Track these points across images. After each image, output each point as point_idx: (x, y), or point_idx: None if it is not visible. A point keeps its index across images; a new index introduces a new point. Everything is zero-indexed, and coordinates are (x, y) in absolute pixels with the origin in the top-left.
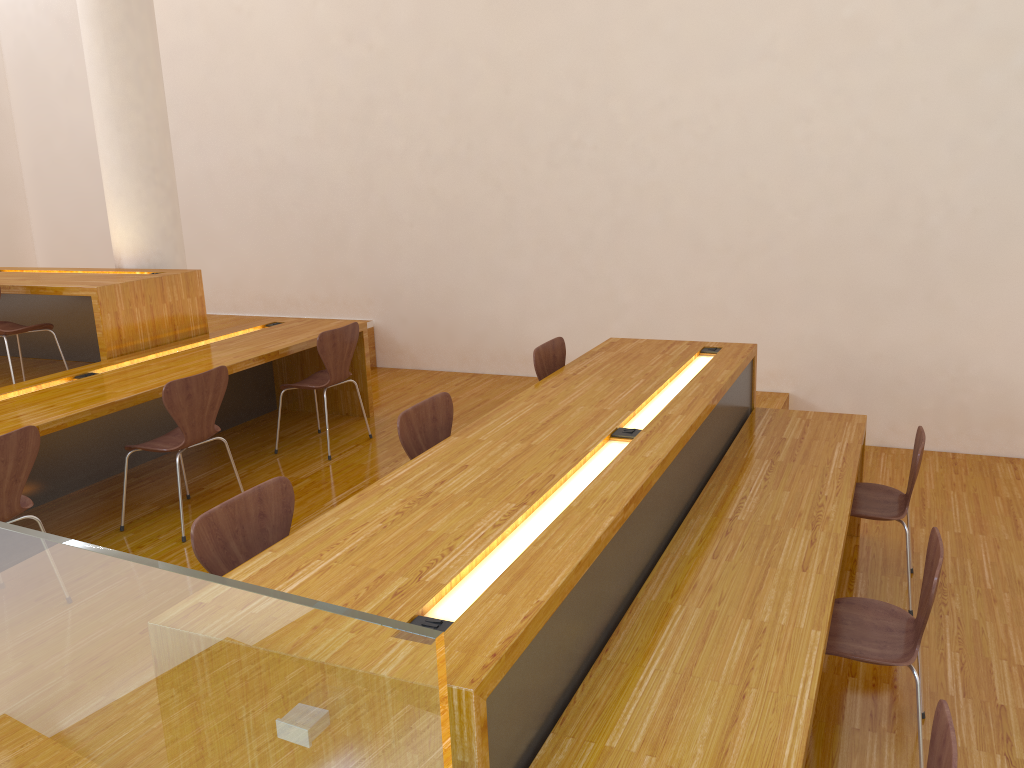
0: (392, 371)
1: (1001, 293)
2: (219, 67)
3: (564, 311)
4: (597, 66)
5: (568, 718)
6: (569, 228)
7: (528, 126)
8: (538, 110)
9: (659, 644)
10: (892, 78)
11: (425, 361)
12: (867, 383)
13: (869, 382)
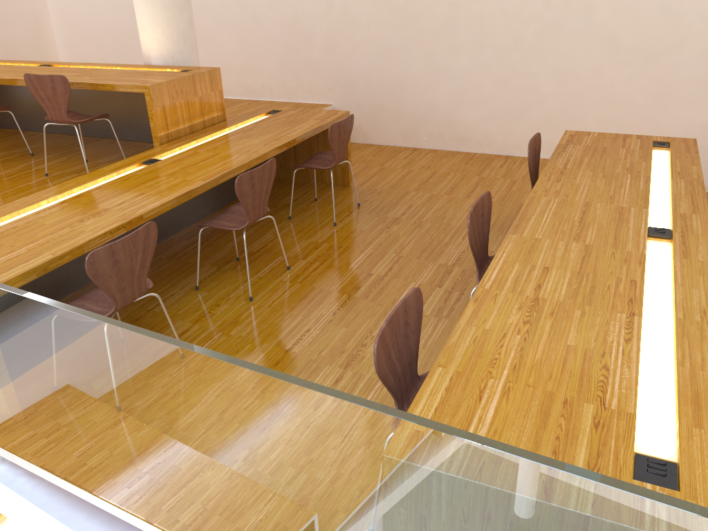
0: None
1: None
2: None
3: (492, 100)
4: None
5: None
6: (503, 31)
7: None
8: None
9: None
10: None
11: (374, 137)
12: None
13: None
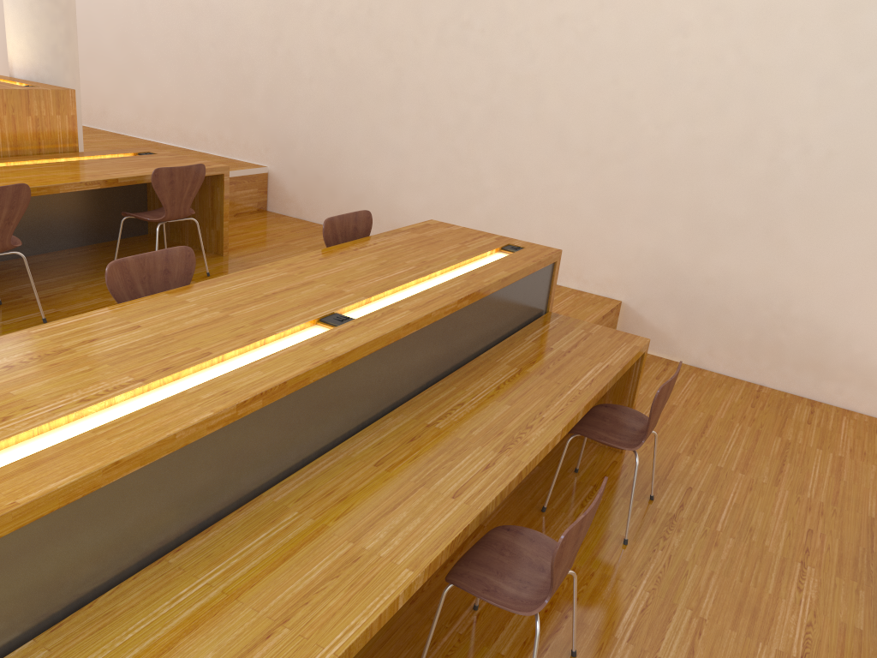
0: (277, 217)
1: (838, 240)
2: None
3: (433, 187)
4: None
5: (66, 625)
6: (448, 108)
7: None
8: None
9: (237, 554)
10: (775, 2)
11: (308, 213)
12: (695, 305)
13: (697, 304)
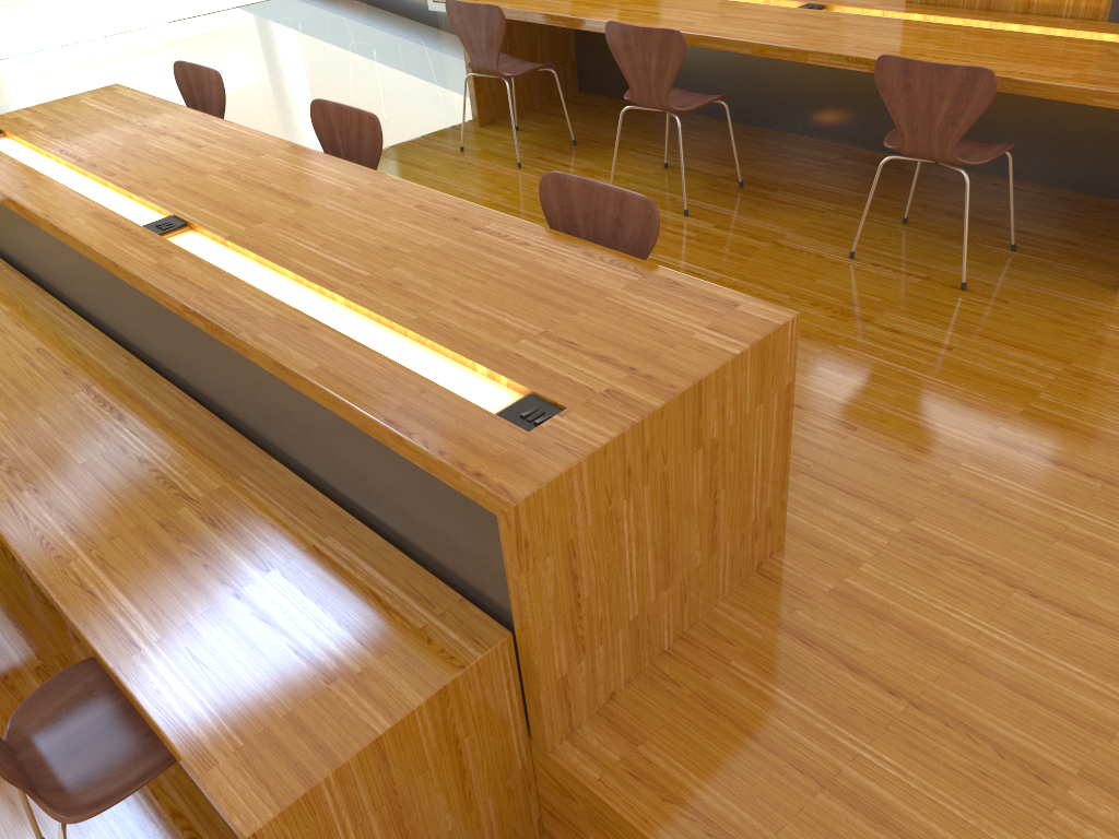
0: None
1: None
2: None
3: None
4: None
5: None
6: None
7: None
8: None
9: None
10: None
11: None
12: None
13: None
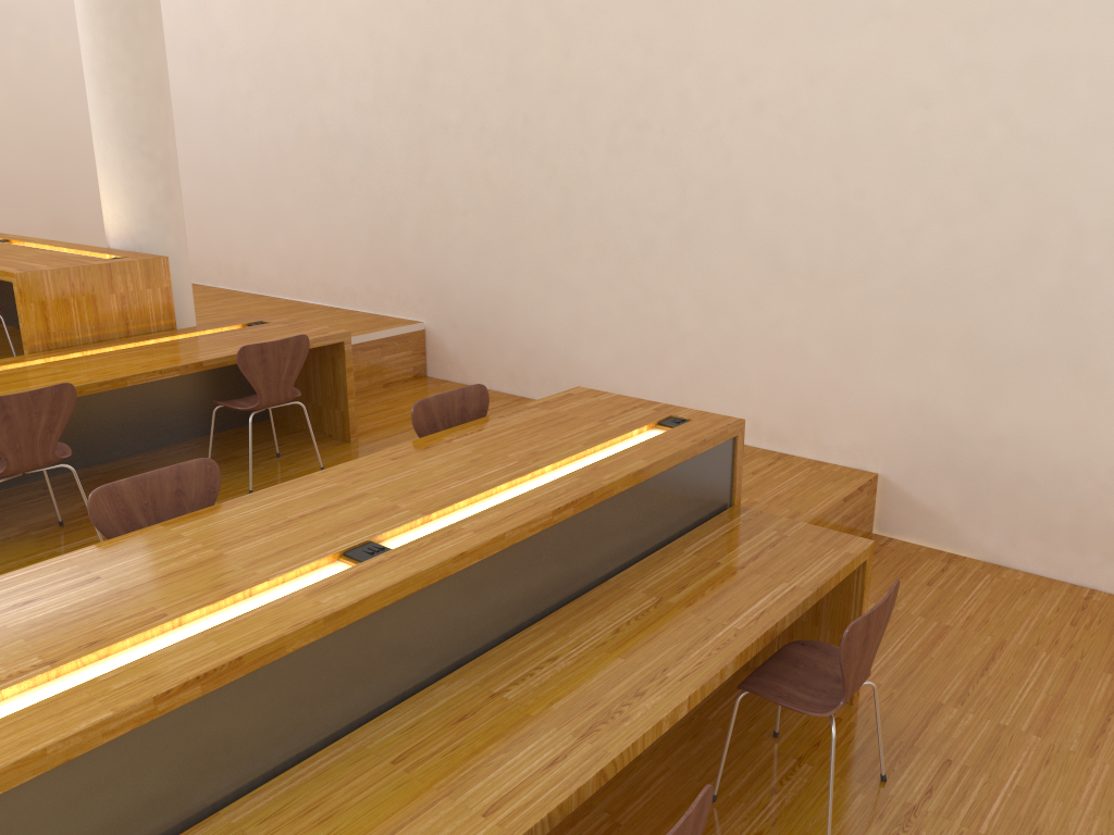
0: (436, 383)
1: None
2: (287, 19)
3: (619, 334)
4: (669, 24)
5: None
6: (629, 231)
7: (589, 99)
8: (600, 79)
9: None
10: (1048, 48)
11: (474, 376)
12: (981, 475)
13: (984, 474)
